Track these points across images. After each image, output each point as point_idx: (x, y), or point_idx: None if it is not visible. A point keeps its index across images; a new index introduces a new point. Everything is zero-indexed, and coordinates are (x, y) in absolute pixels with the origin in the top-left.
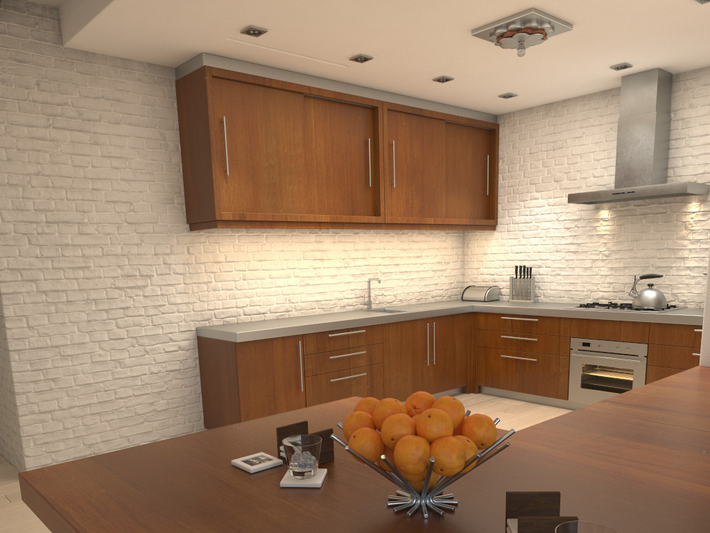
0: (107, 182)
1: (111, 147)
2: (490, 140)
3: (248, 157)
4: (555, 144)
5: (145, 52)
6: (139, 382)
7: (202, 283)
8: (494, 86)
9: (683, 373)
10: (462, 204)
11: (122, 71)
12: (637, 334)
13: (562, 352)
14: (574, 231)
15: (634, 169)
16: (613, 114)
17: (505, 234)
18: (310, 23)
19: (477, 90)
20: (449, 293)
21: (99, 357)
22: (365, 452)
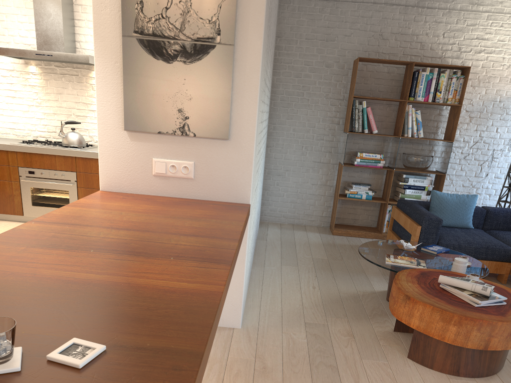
0: None
1: None
2: None
3: None
4: None
5: None
6: None
7: None
8: None
9: (89, 196)
10: None
11: None
12: (68, 165)
13: (14, 179)
14: (10, 80)
15: (50, 37)
16: None
17: None
18: None
19: None
20: None
21: None
22: None
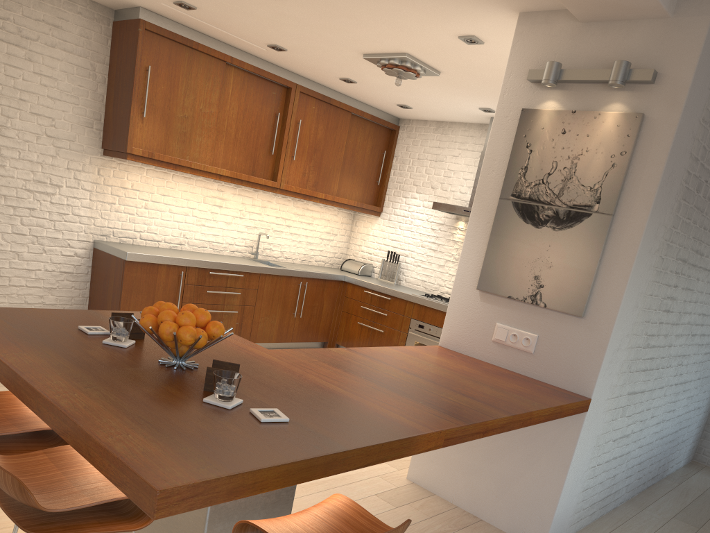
0: (35, 96)
1: (43, 66)
2: (390, 138)
3: (166, 106)
4: (438, 156)
5: None
6: (33, 275)
7: (106, 203)
8: (391, 96)
9: (420, 346)
10: (354, 187)
11: (65, 1)
12: None
13: (403, 329)
14: (437, 233)
15: None
16: (483, 145)
17: (387, 222)
18: (232, 14)
19: (378, 96)
20: (332, 261)
21: (0, 246)
22: (146, 326)
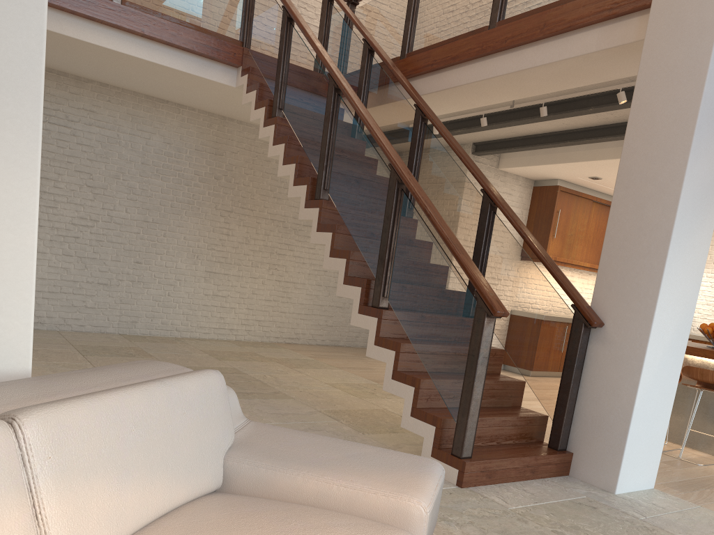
0: None
1: (502, 216)
2: None
3: (563, 230)
4: None
5: (531, 175)
6: None
7: None
8: None
9: None
10: None
11: (515, 180)
12: None
13: None
14: None
15: None
16: None
17: None
18: None
19: None
20: None
21: None
22: (709, 331)
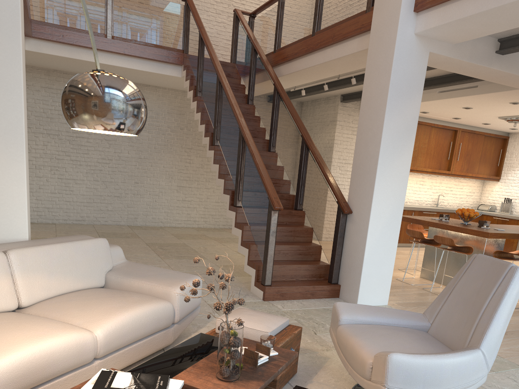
0: None
1: None
2: (504, 143)
3: None
4: None
5: None
6: None
7: None
8: (507, 126)
9: None
10: (485, 169)
11: None
12: None
13: None
14: None
15: None
16: None
17: (503, 184)
18: (443, 112)
19: (500, 126)
20: (472, 206)
21: None
22: (459, 213)
